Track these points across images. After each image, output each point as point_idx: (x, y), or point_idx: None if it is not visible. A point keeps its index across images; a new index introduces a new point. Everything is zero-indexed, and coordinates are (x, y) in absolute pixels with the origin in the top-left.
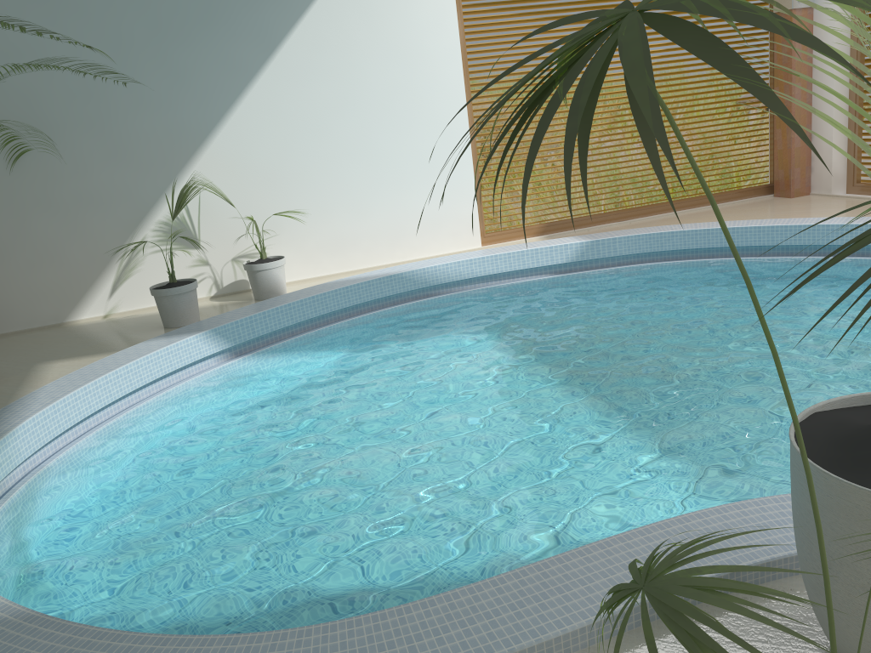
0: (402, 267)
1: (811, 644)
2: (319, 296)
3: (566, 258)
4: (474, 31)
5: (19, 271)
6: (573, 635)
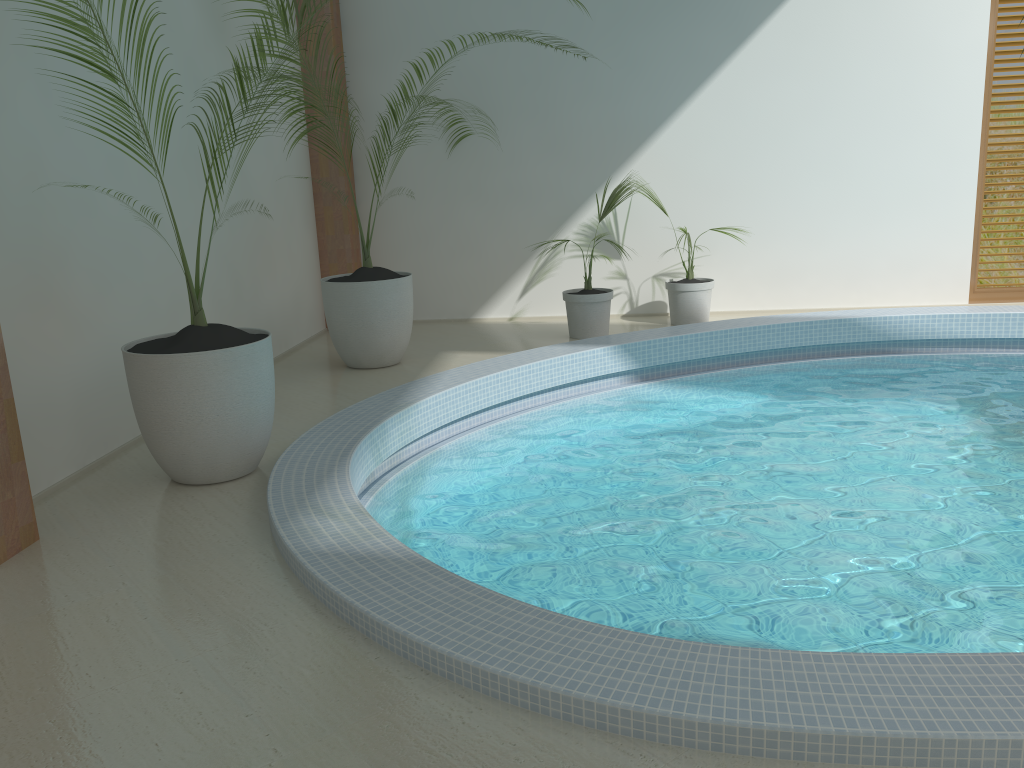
0: (856, 312)
1: None
2: (747, 329)
3: None
4: (1009, 25)
5: (439, 259)
6: None
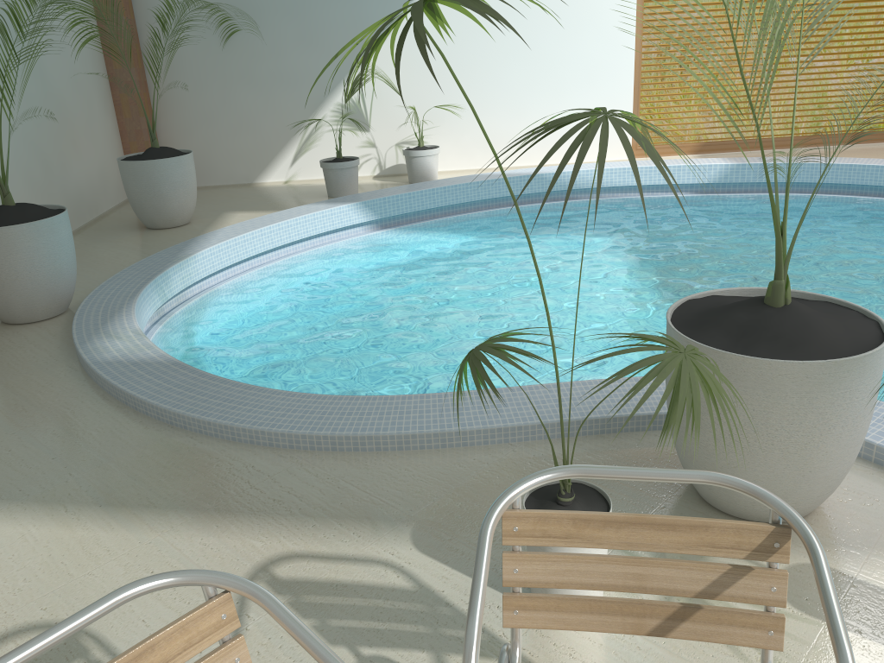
0: (545, 169)
1: (680, 467)
2: (461, 185)
3: (709, 178)
4: None
5: (223, 135)
6: (512, 430)
